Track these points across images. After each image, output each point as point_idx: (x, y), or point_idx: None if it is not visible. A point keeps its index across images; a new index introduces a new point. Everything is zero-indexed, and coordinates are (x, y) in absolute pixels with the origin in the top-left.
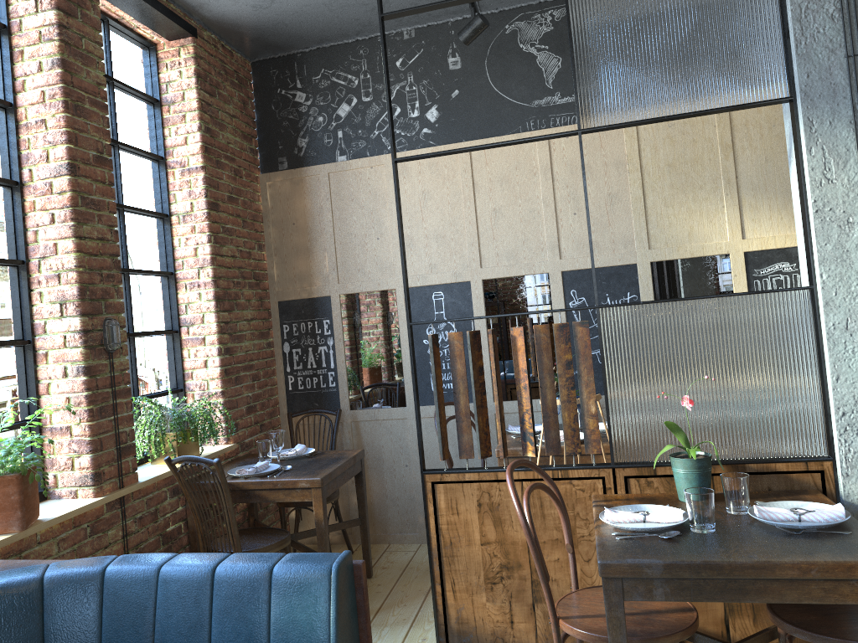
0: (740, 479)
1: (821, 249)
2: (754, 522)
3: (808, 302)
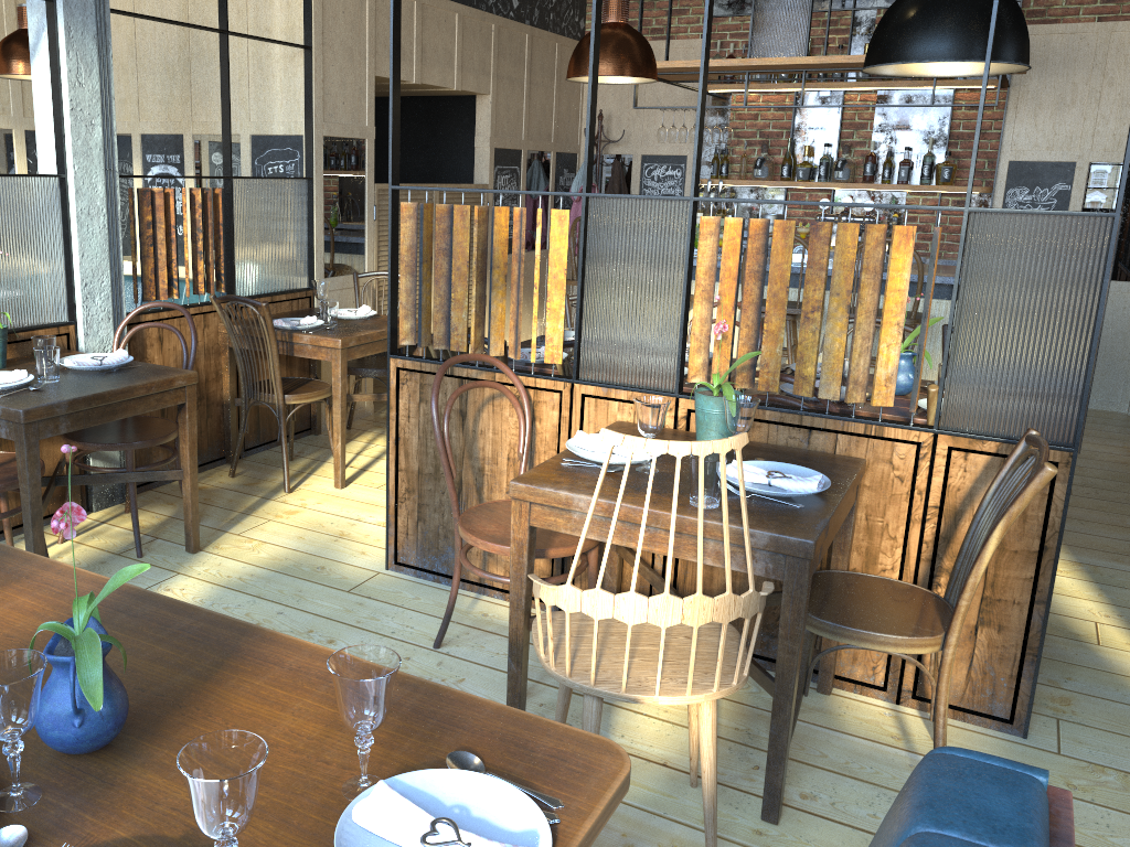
0: (53, 339)
1: (75, 143)
2: (72, 371)
3: (59, 189)
